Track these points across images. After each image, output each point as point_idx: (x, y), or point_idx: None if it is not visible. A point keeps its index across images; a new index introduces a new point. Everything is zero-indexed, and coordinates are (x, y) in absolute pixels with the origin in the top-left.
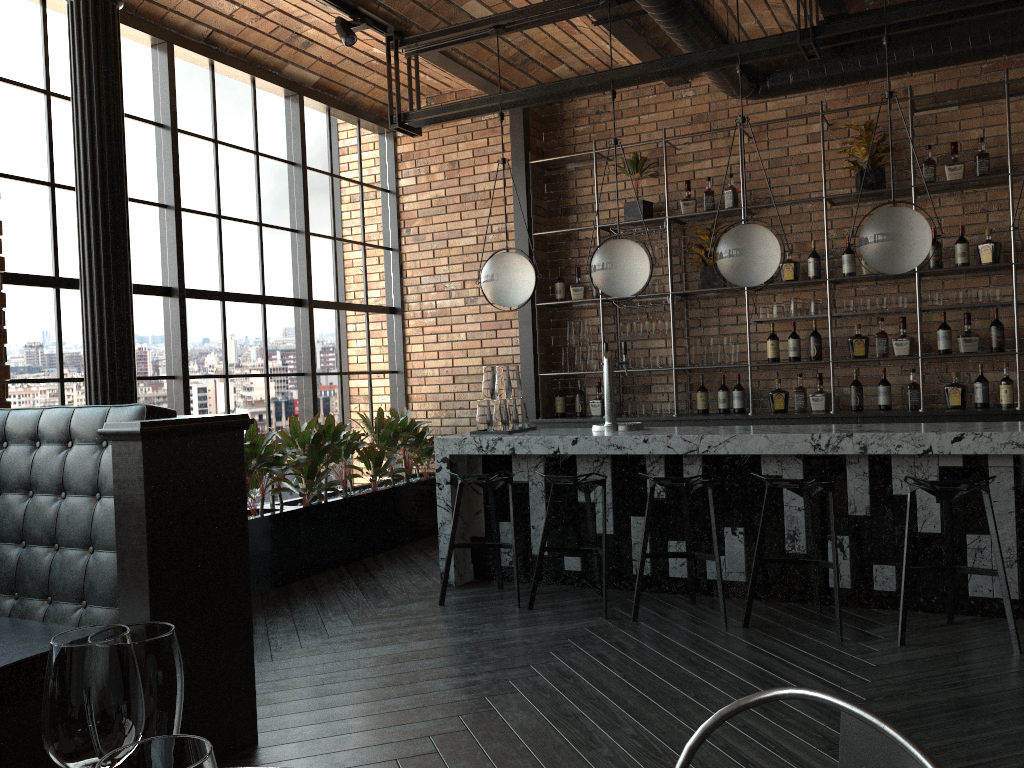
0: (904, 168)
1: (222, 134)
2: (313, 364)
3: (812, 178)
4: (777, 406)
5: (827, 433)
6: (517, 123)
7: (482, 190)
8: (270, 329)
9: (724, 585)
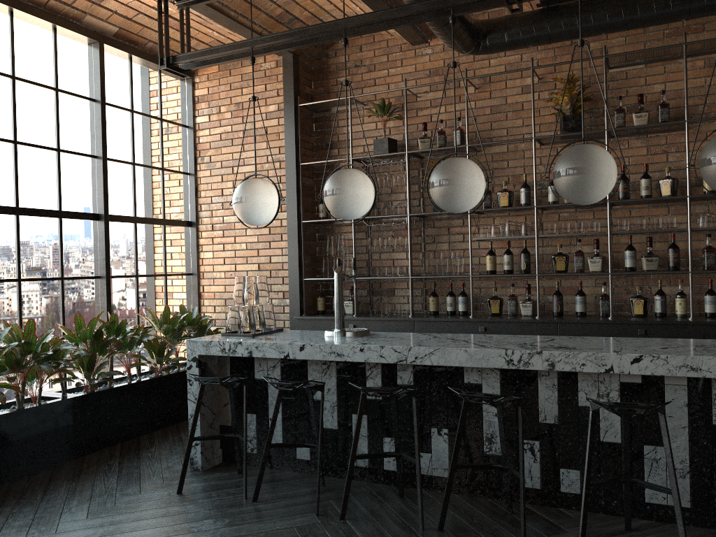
0: (600, 115)
1: (20, 71)
2: (108, 269)
3: (525, 122)
4: (493, 310)
5: (519, 349)
6: (288, 72)
7: (260, 127)
8: (66, 239)
9: (431, 479)
